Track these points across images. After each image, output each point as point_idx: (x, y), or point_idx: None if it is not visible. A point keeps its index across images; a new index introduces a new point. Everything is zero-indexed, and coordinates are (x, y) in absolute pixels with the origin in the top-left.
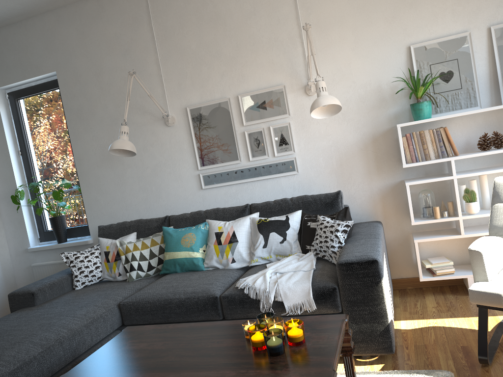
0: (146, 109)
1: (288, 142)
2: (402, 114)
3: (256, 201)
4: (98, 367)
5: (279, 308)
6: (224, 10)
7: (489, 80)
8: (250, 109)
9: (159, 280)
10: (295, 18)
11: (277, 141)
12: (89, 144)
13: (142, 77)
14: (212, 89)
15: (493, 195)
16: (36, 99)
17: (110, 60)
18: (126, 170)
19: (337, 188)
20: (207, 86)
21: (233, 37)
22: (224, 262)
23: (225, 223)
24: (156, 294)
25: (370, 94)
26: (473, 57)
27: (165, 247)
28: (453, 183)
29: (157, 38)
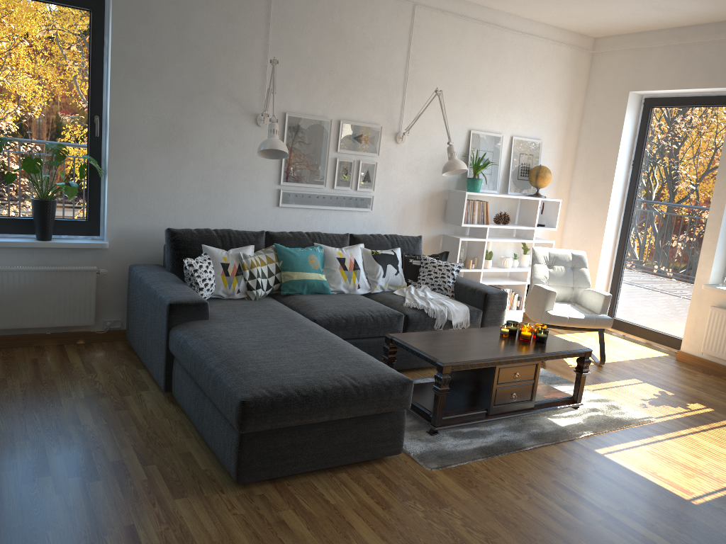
0: (235, 96)
1: (371, 180)
2: (453, 181)
3: (327, 231)
4: (453, 355)
5: (446, 325)
6: (349, 29)
7: (502, 173)
8: (347, 138)
9: (304, 299)
10: (404, 70)
11: (362, 176)
12: (141, 112)
13: (241, 57)
14: (316, 103)
15: (533, 258)
16: (36, 7)
17: (204, 17)
18: (188, 162)
19: (396, 232)
20: (311, 98)
21: (349, 60)
22: (351, 288)
23: (339, 249)
24: (343, 311)
25: (438, 158)
26: (501, 154)
27: (285, 266)
28: (481, 244)
29: (272, 21)
